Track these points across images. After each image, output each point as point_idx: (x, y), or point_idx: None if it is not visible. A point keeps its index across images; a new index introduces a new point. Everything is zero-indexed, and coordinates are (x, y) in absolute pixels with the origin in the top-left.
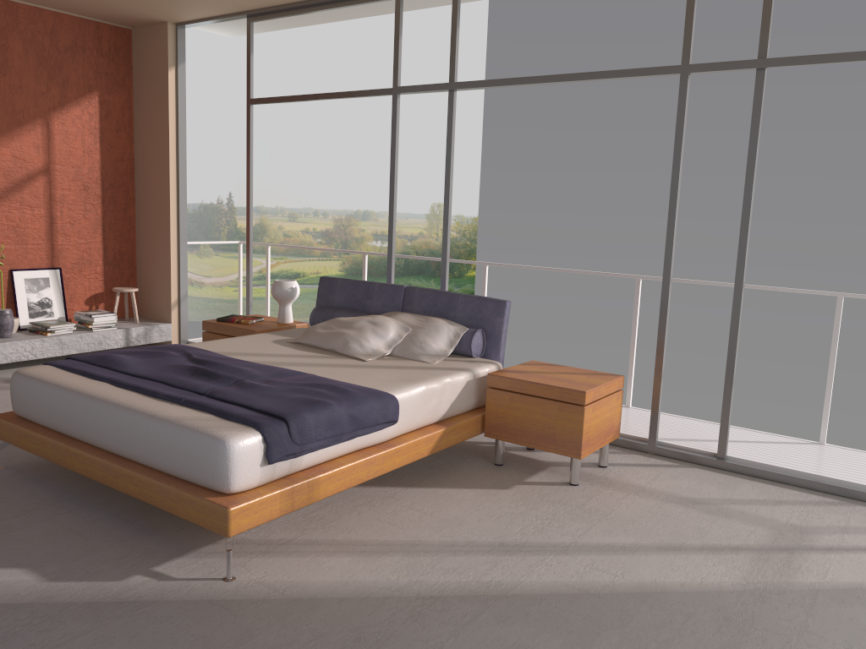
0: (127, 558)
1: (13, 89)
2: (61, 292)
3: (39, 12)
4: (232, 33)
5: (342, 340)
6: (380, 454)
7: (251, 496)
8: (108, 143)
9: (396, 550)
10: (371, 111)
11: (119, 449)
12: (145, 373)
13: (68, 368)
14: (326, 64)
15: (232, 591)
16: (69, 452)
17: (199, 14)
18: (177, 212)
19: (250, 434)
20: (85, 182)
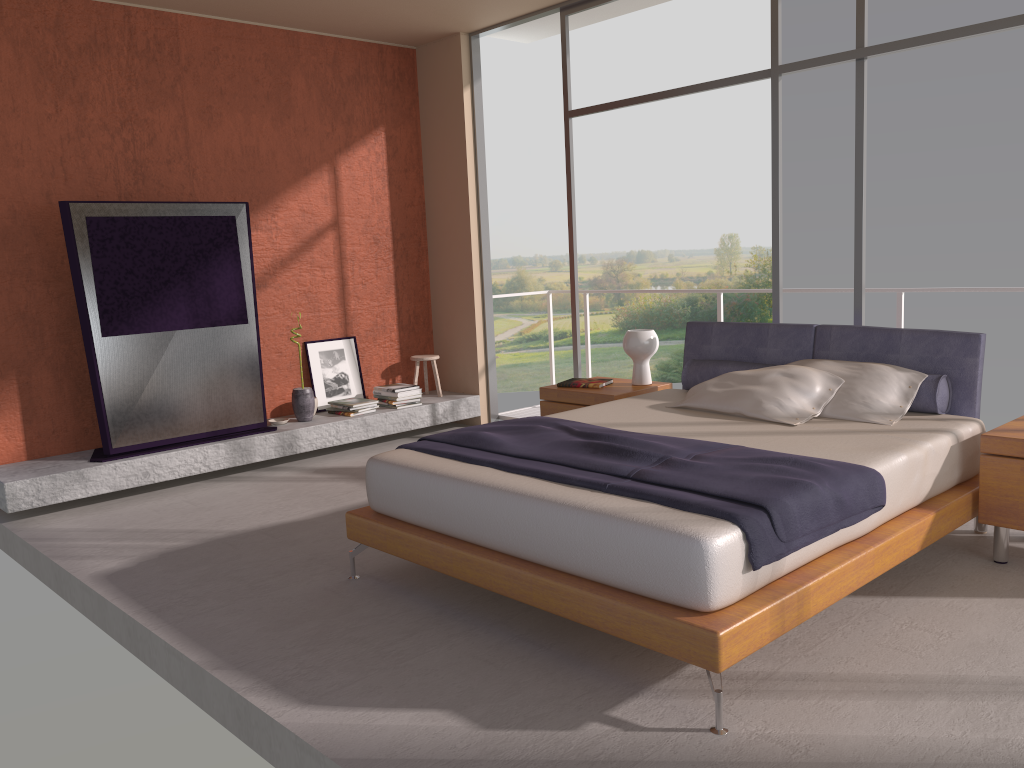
0: (566, 697)
1: (297, 133)
2: (356, 365)
3: (320, 40)
4: (532, 37)
5: (750, 400)
6: (869, 552)
7: (737, 615)
8: (397, 186)
9: (933, 690)
10: (641, 131)
11: (529, 552)
12: (531, 454)
13: (431, 450)
14: (584, 81)
15: (734, 748)
16: (458, 557)
17: (500, 17)
18: (479, 260)
19: (728, 530)
20: (375, 235)
